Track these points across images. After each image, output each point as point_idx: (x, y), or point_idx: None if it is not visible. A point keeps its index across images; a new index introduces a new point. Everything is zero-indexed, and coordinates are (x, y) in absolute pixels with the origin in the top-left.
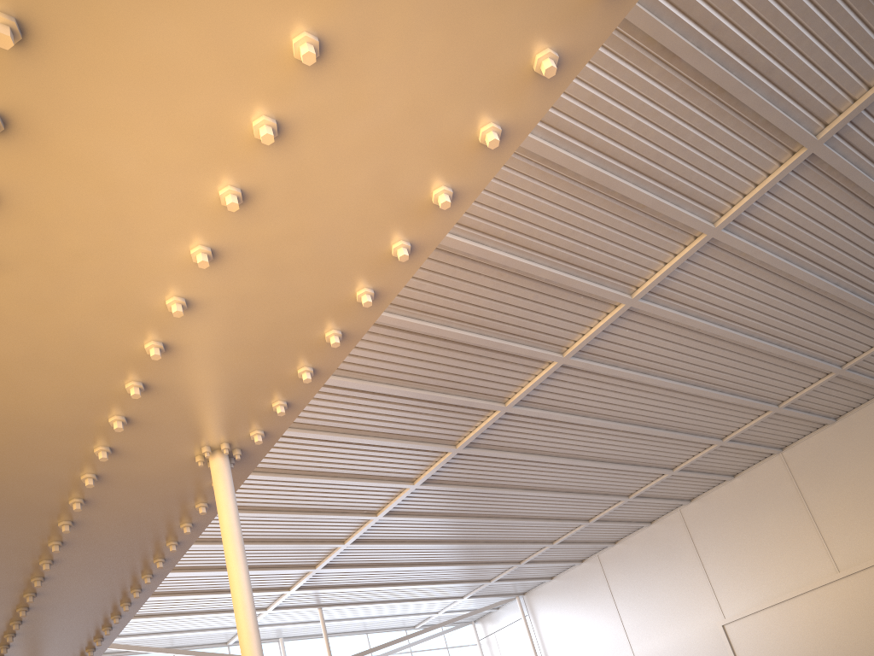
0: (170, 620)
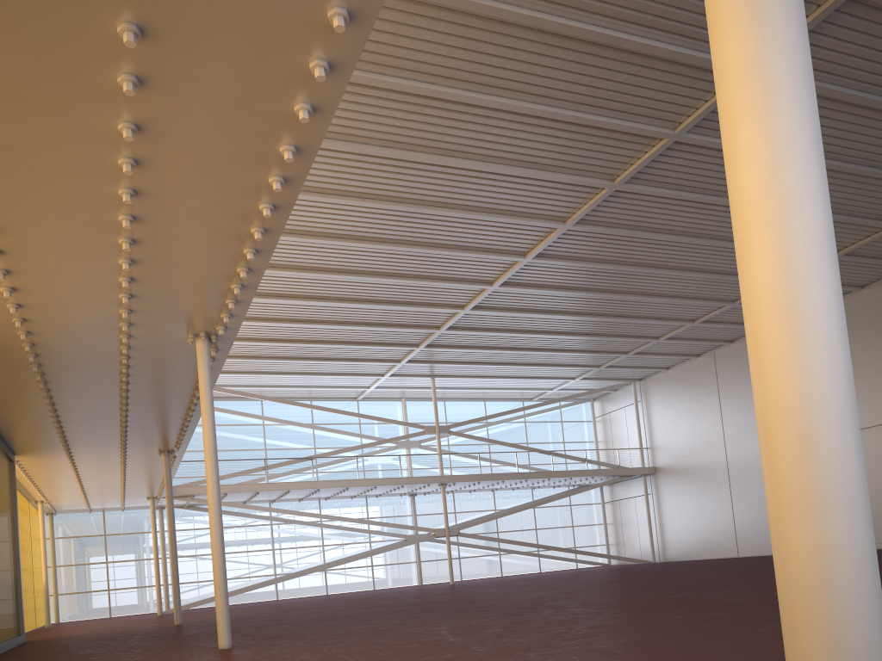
0: (302, 378)
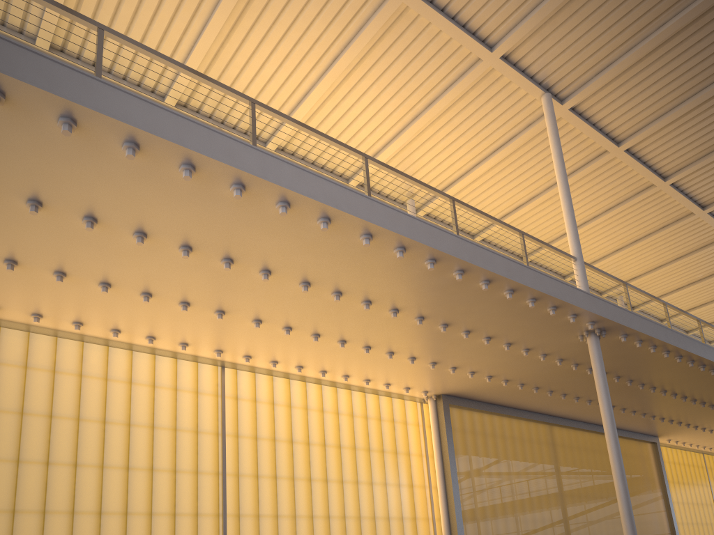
0: None
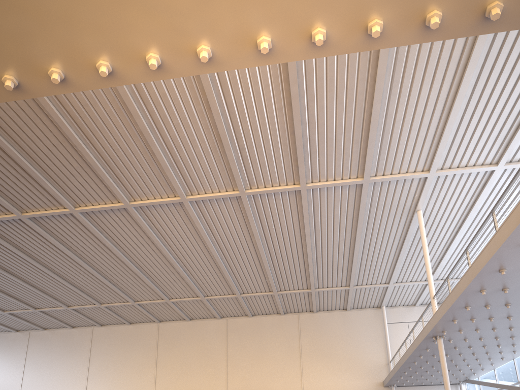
0: None
